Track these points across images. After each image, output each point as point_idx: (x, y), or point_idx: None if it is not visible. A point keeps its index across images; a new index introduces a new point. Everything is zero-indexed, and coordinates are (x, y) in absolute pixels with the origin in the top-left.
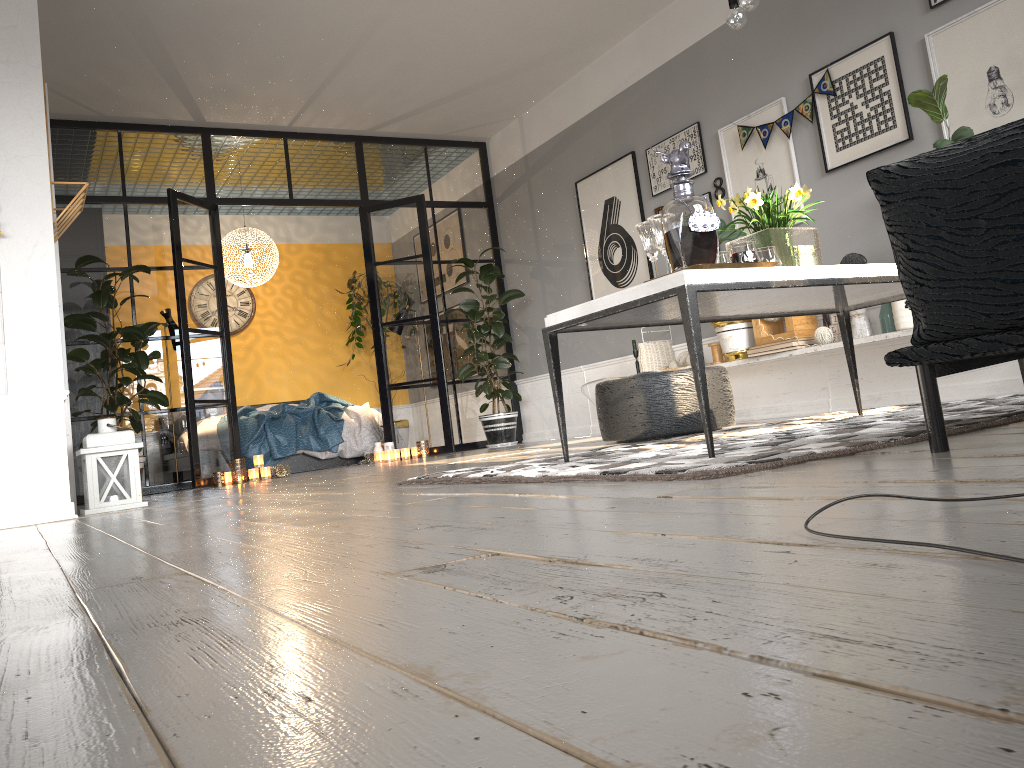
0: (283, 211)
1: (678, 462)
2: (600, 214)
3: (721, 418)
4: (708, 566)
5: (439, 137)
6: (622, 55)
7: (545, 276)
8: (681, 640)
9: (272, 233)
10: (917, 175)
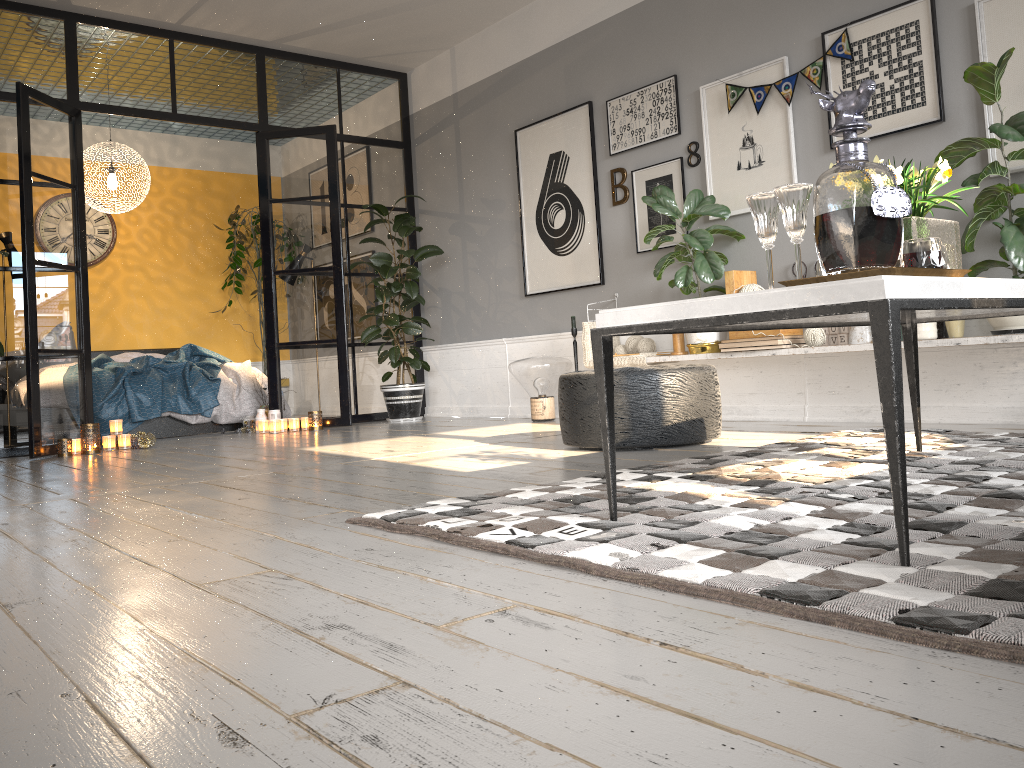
0: (157, 128)
1: (864, 574)
2: (543, 169)
3: (711, 429)
4: None
5: (355, 61)
6: None
7: (468, 233)
8: None
9: (141, 152)
10: None
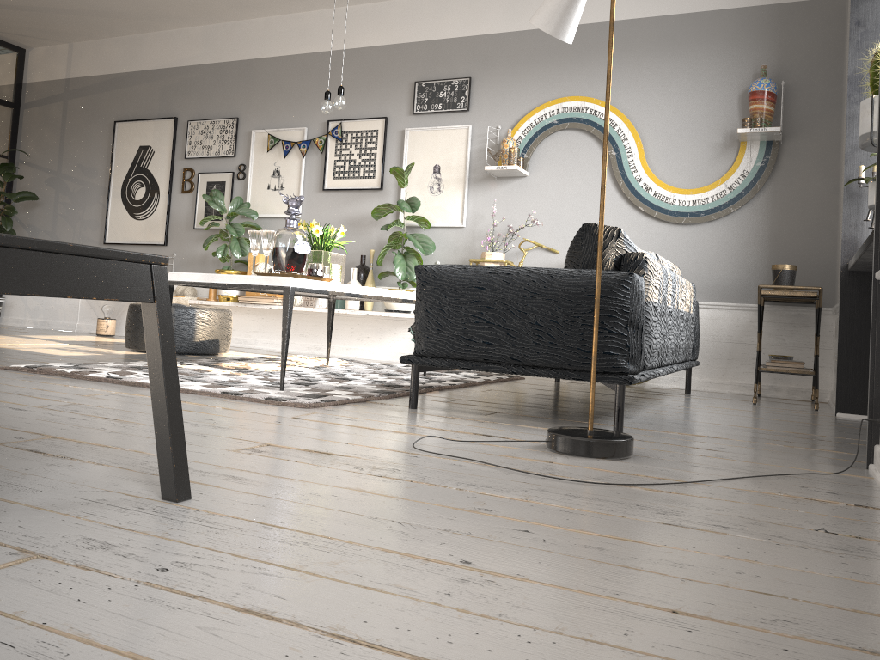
0: None
1: (264, 391)
2: (133, 155)
3: (223, 347)
4: (394, 460)
5: None
6: (186, 39)
7: (62, 187)
8: (429, 484)
9: None
10: (440, 277)
